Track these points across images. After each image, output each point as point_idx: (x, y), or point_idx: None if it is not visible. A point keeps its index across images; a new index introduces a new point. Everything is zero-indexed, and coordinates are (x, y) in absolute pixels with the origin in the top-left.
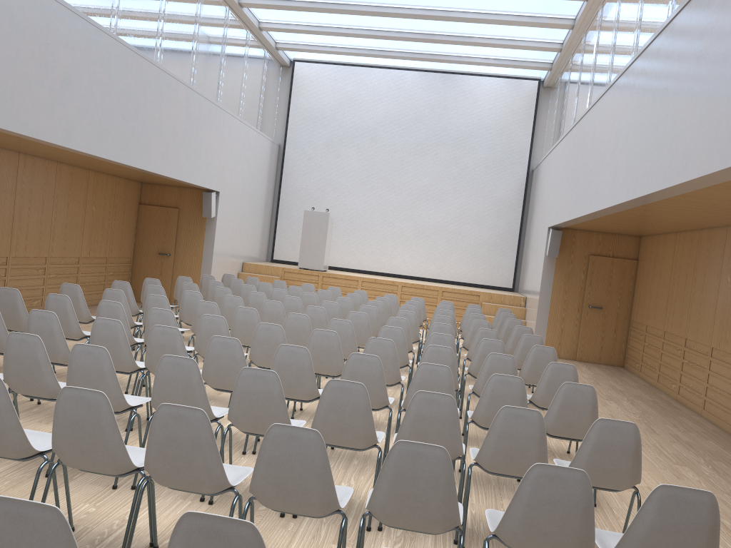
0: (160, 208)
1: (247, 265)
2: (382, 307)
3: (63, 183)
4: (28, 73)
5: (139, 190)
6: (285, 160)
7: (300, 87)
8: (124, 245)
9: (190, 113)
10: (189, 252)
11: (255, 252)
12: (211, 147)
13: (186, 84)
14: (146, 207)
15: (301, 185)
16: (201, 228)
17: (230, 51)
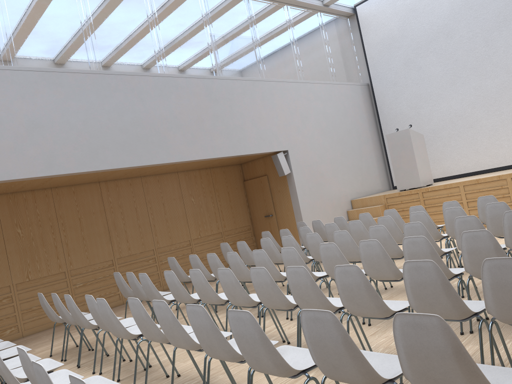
0: (255, 180)
1: (354, 202)
2: (386, 232)
3: (153, 190)
4: None
5: (240, 171)
6: (375, 95)
7: (366, 26)
8: (238, 217)
9: (216, 98)
10: (284, 209)
11: (367, 187)
12: (259, 116)
13: (200, 77)
14: (248, 182)
15: (396, 111)
16: (285, 186)
17: (264, 30)
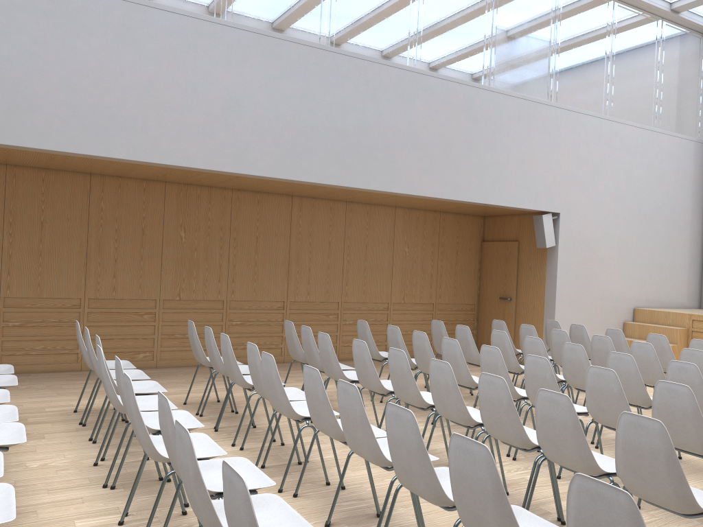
0: (500, 244)
1: (639, 312)
2: (698, 376)
3: (357, 224)
4: (169, 100)
5: (481, 226)
6: None
7: None
8: (461, 289)
9: (477, 117)
10: (530, 295)
11: (665, 295)
12: (531, 156)
13: (462, 82)
14: (488, 245)
15: None
16: (542, 263)
17: (570, 32)
